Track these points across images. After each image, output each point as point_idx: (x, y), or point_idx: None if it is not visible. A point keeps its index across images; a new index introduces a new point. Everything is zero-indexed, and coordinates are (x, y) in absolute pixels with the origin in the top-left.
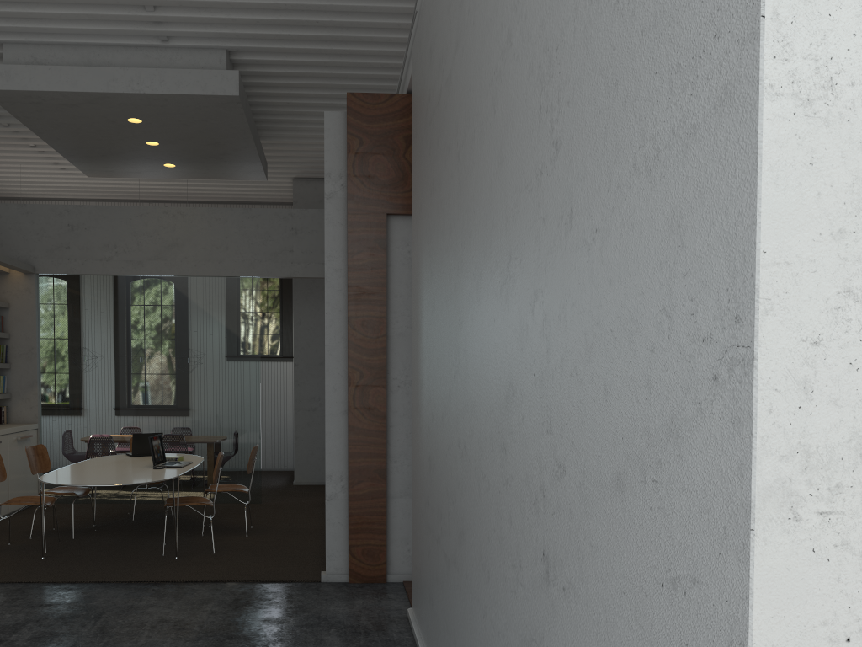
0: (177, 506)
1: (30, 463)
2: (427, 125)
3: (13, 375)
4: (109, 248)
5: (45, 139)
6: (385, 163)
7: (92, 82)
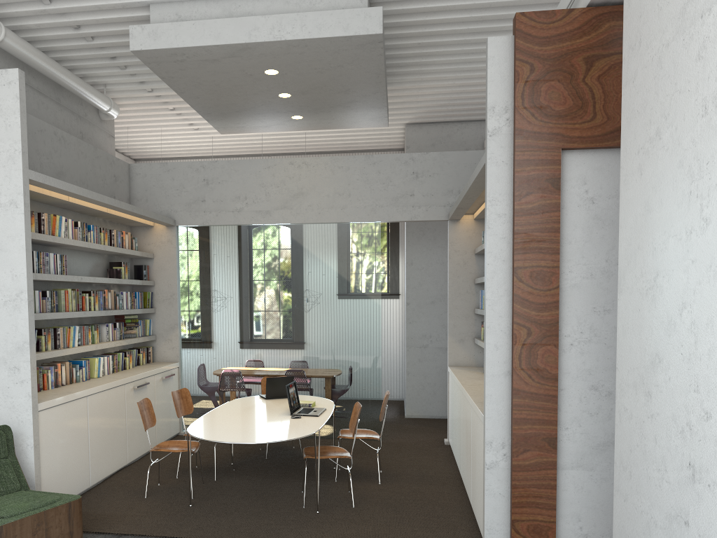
0: (303, 442)
1: (176, 407)
2: (688, 21)
3: (157, 318)
4: (240, 200)
5: (186, 99)
6: (560, 91)
7: (234, 34)
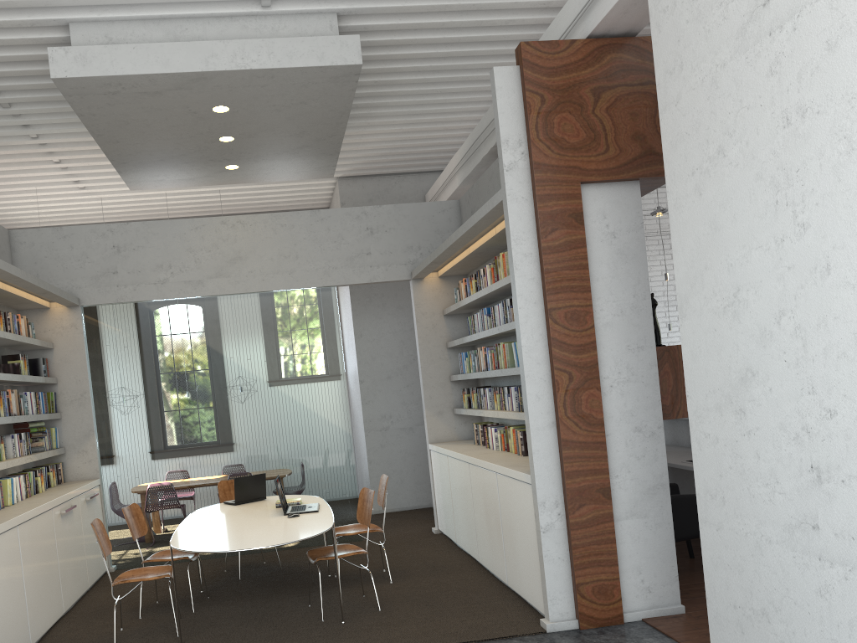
0: (271, 555)
1: (129, 528)
2: (751, 39)
3: (64, 425)
4: (163, 269)
5: (102, 143)
6: (572, 123)
7: (187, 61)
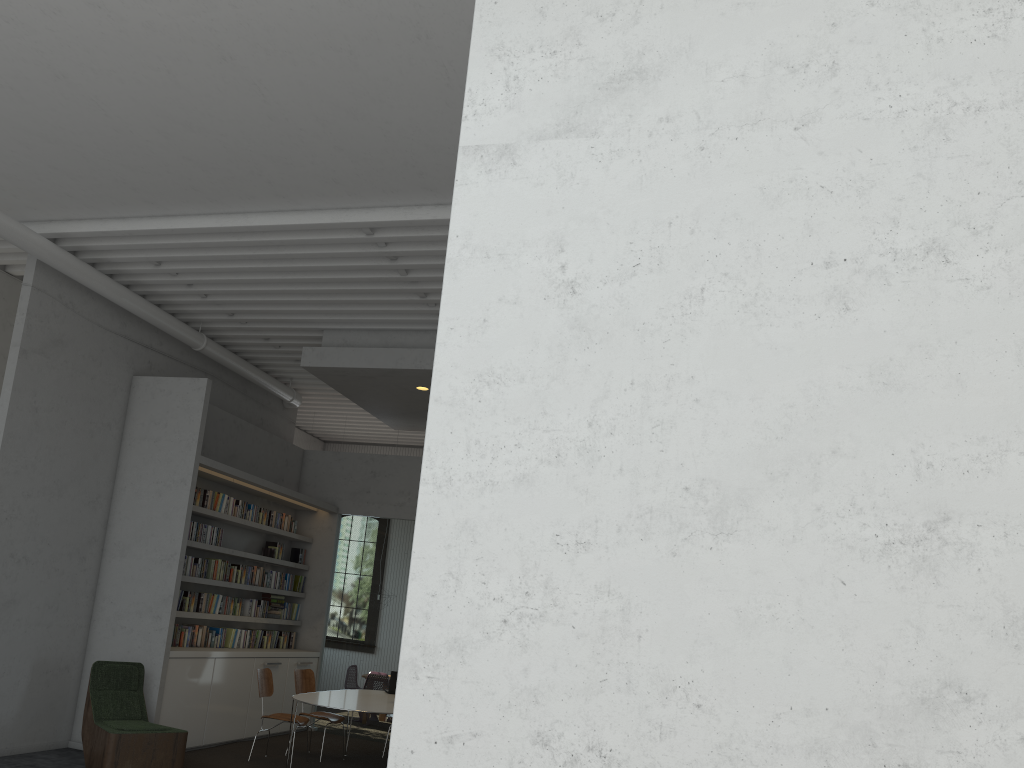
0: None
1: (296, 684)
2: None
3: (306, 604)
4: (403, 495)
5: (354, 400)
6: None
7: (384, 360)
